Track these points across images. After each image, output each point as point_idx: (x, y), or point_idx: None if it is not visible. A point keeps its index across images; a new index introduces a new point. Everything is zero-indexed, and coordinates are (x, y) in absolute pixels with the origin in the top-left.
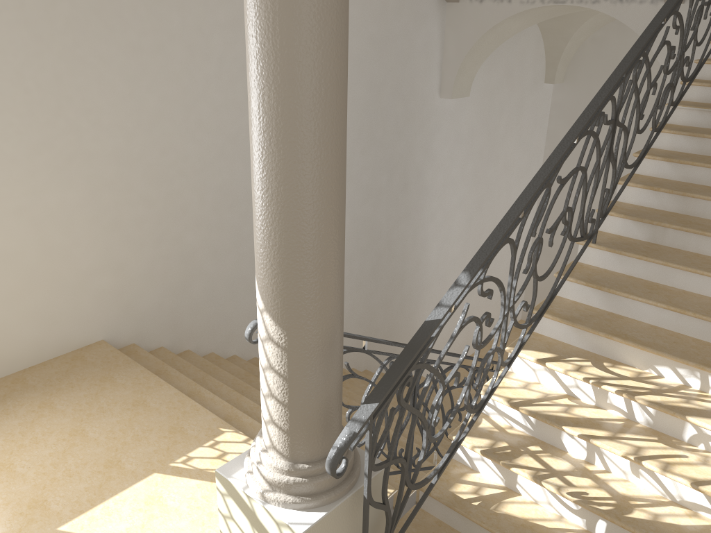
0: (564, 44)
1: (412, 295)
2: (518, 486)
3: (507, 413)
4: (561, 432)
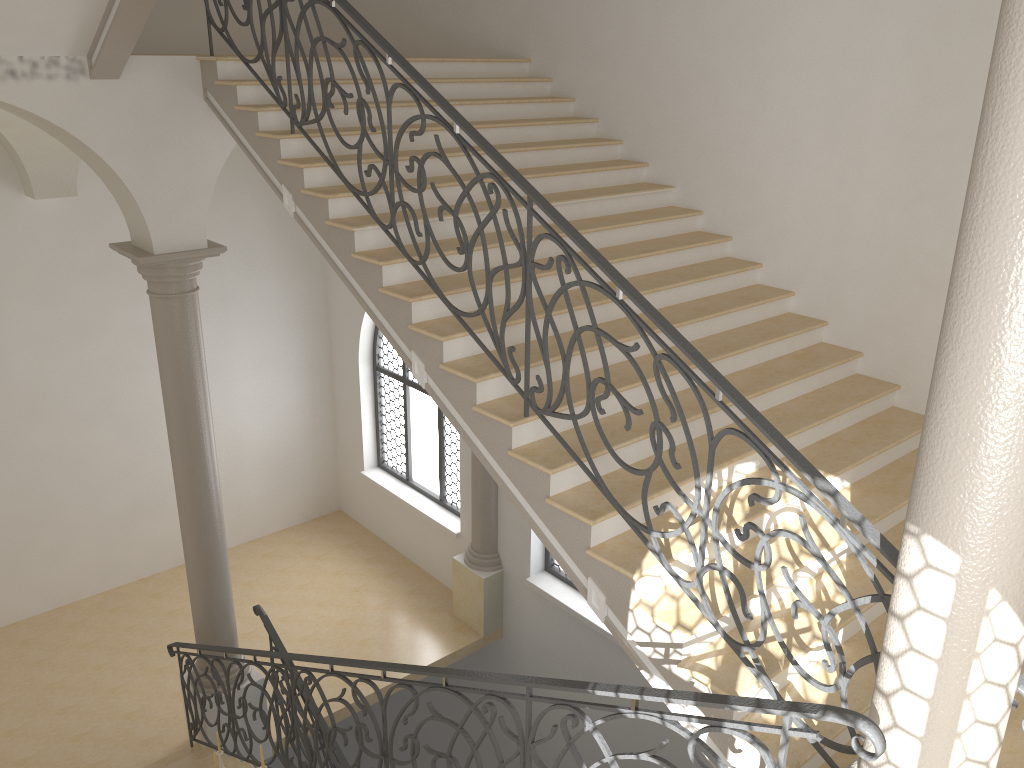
0: None
1: None
2: (788, 676)
3: (707, 632)
4: (749, 600)
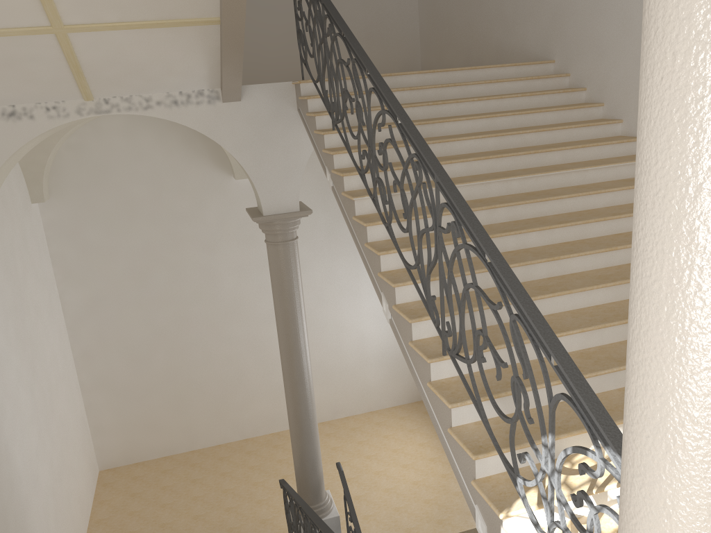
0: (45, 156)
1: (20, 528)
2: None
3: None
4: None
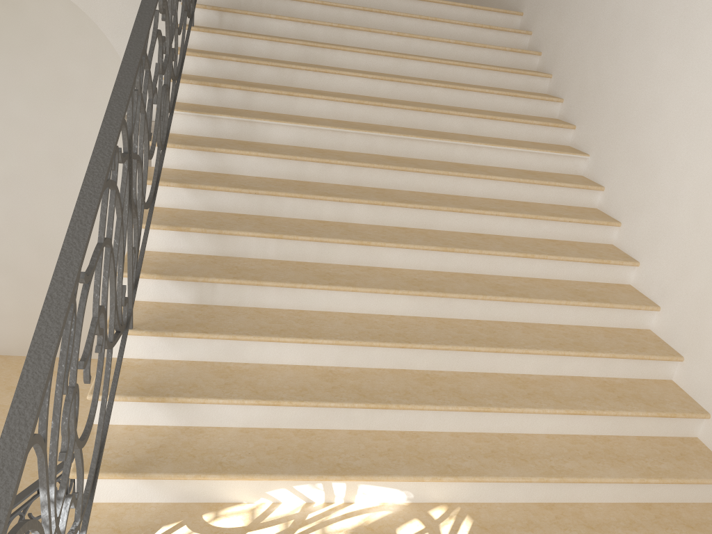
0: None
1: None
2: None
3: None
4: None
